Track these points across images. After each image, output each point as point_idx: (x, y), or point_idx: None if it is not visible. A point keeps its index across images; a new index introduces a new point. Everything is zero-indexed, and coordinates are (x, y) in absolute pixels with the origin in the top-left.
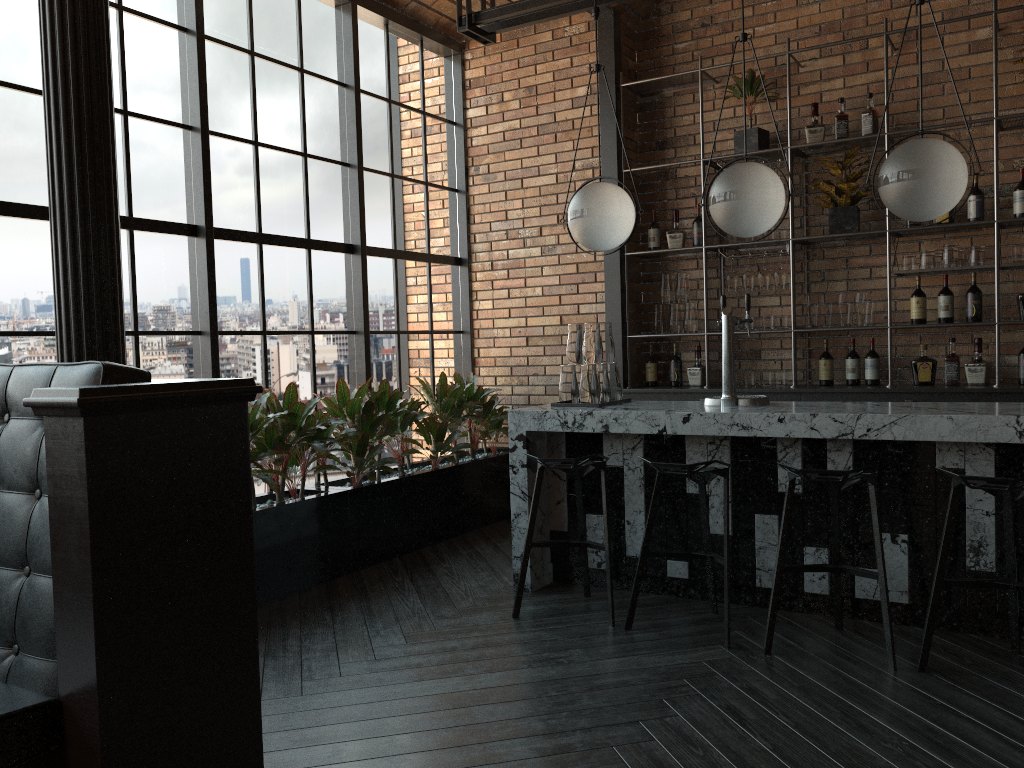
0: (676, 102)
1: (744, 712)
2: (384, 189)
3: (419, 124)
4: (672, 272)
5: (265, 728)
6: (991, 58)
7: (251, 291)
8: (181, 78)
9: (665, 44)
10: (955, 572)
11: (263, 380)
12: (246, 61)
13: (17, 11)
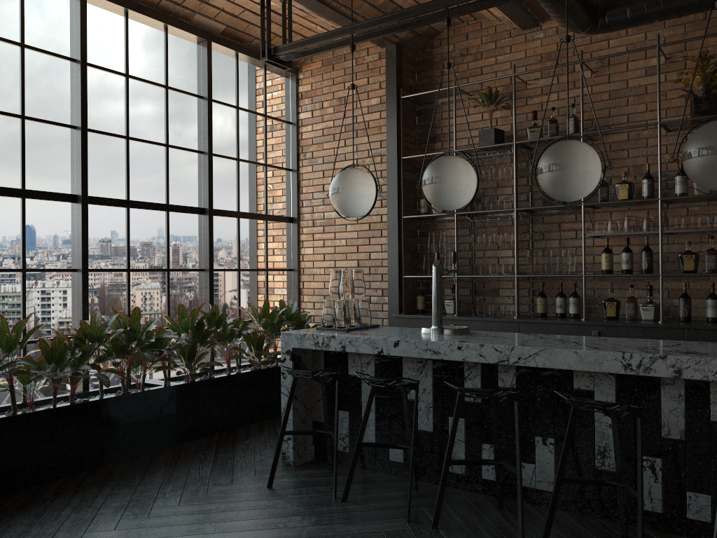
0: (443, 109)
1: None
2: (231, 169)
3: (261, 123)
4: (438, 230)
5: None
6: (661, 79)
7: (119, 241)
8: (69, 93)
9: (436, 68)
10: (587, 470)
11: (126, 303)
12: (122, 81)
13: None
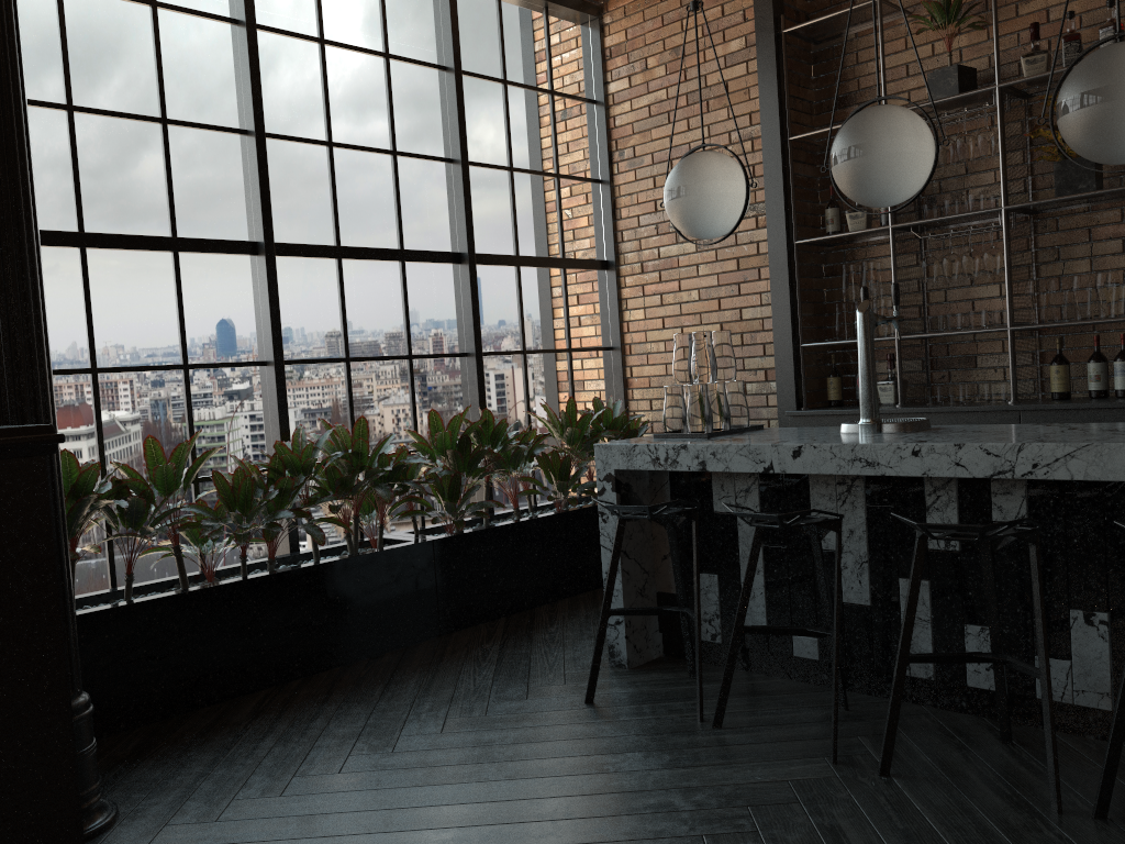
0: (859, 45)
1: None
2: (501, 186)
3: (546, 106)
4: (860, 262)
5: (210, 838)
6: None
7: (329, 313)
8: (233, 77)
9: None
10: None
11: (348, 414)
12: (315, 51)
13: (30, 19)
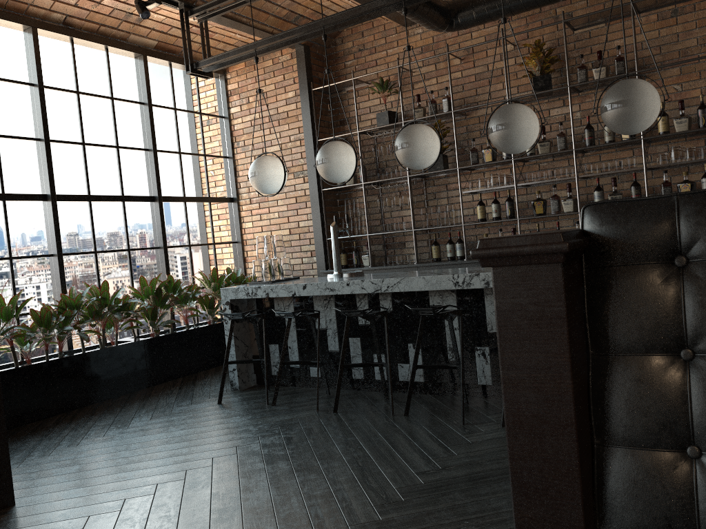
0: (348, 96)
1: (294, 439)
2: (175, 161)
3: (197, 120)
4: (354, 198)
5: (47, 461)
6: (512, 62)
7: (85, 229)
8: (32, 112)
9: (340, 62)
10: (443, 362)
11: (96, 279)
12: (74, 97)
13: None
